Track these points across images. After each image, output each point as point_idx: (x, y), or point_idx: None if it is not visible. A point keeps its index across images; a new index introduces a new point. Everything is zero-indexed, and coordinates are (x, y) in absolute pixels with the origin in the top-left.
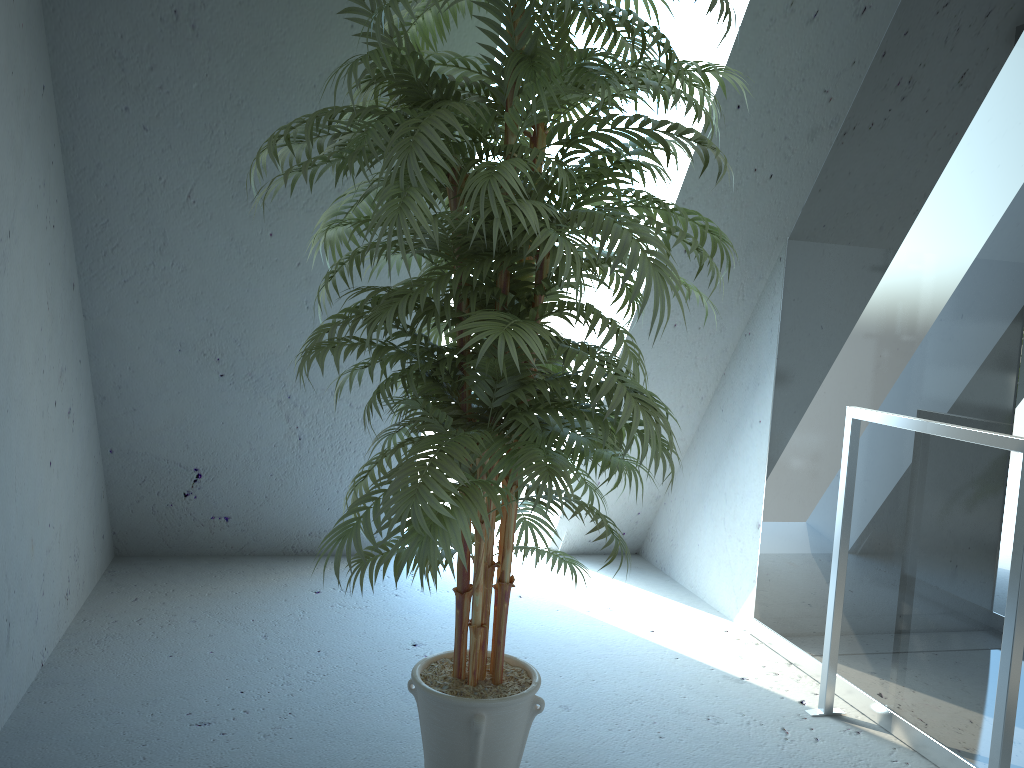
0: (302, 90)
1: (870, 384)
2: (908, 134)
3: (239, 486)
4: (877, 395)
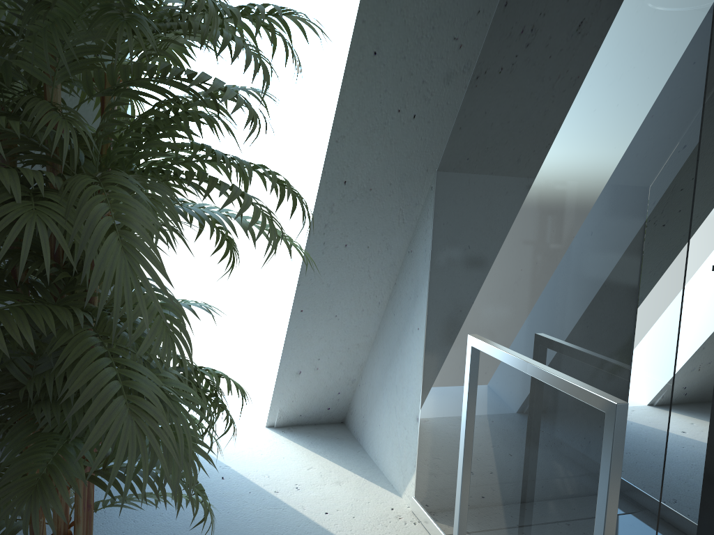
0: None
1: (494, 309)
2: (522, 79)
3: None
4: (499, 320)
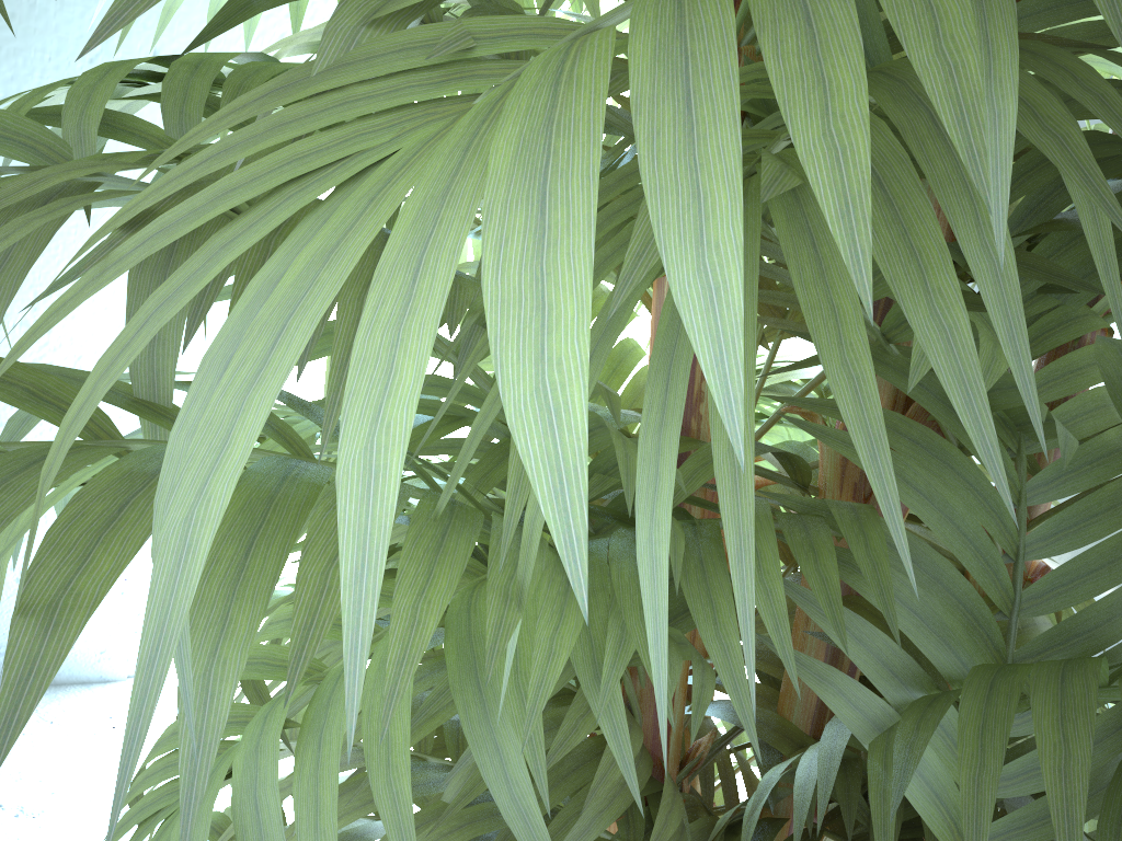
0: None
1: None
2: None
3: None
4: None
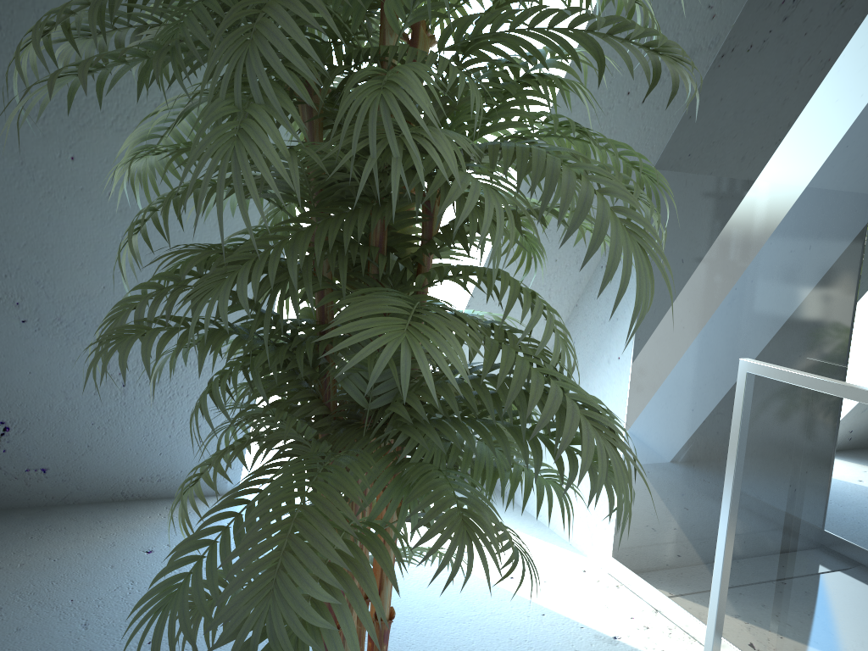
0: None
1: (756, 330)
2: (809, 56)
3: (56, 437)
4: (765, 343)
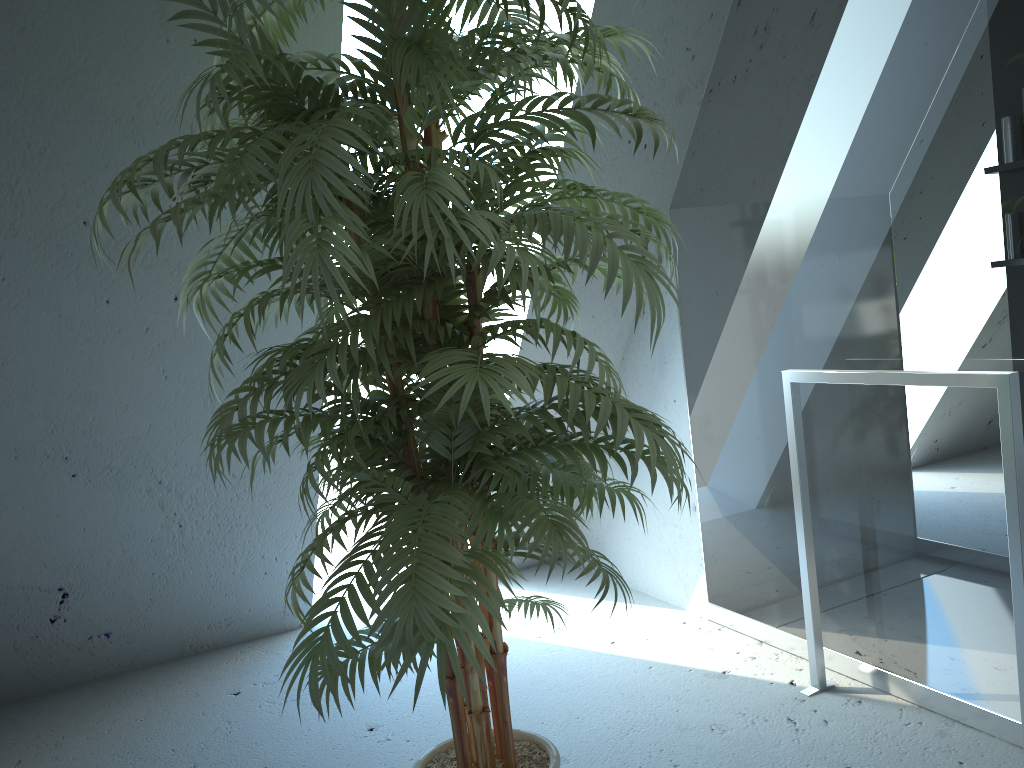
0: (118, 125)
1: (794, 343)
2: (786, 81)
3: (116, 595)
4: (804, 353)
